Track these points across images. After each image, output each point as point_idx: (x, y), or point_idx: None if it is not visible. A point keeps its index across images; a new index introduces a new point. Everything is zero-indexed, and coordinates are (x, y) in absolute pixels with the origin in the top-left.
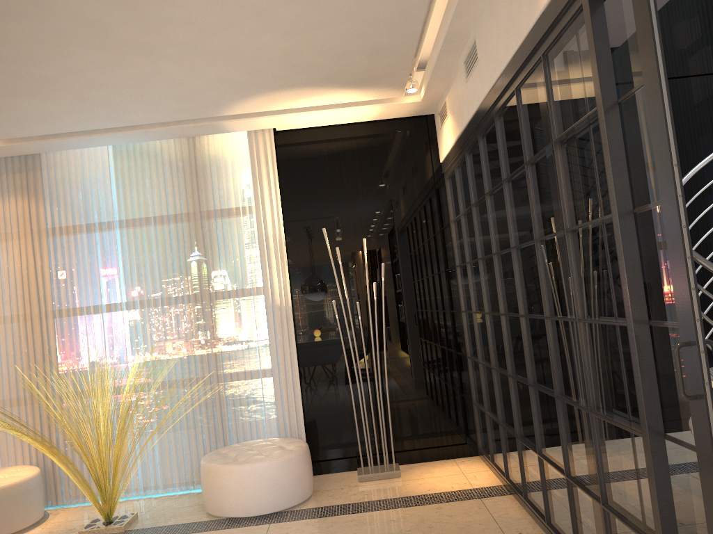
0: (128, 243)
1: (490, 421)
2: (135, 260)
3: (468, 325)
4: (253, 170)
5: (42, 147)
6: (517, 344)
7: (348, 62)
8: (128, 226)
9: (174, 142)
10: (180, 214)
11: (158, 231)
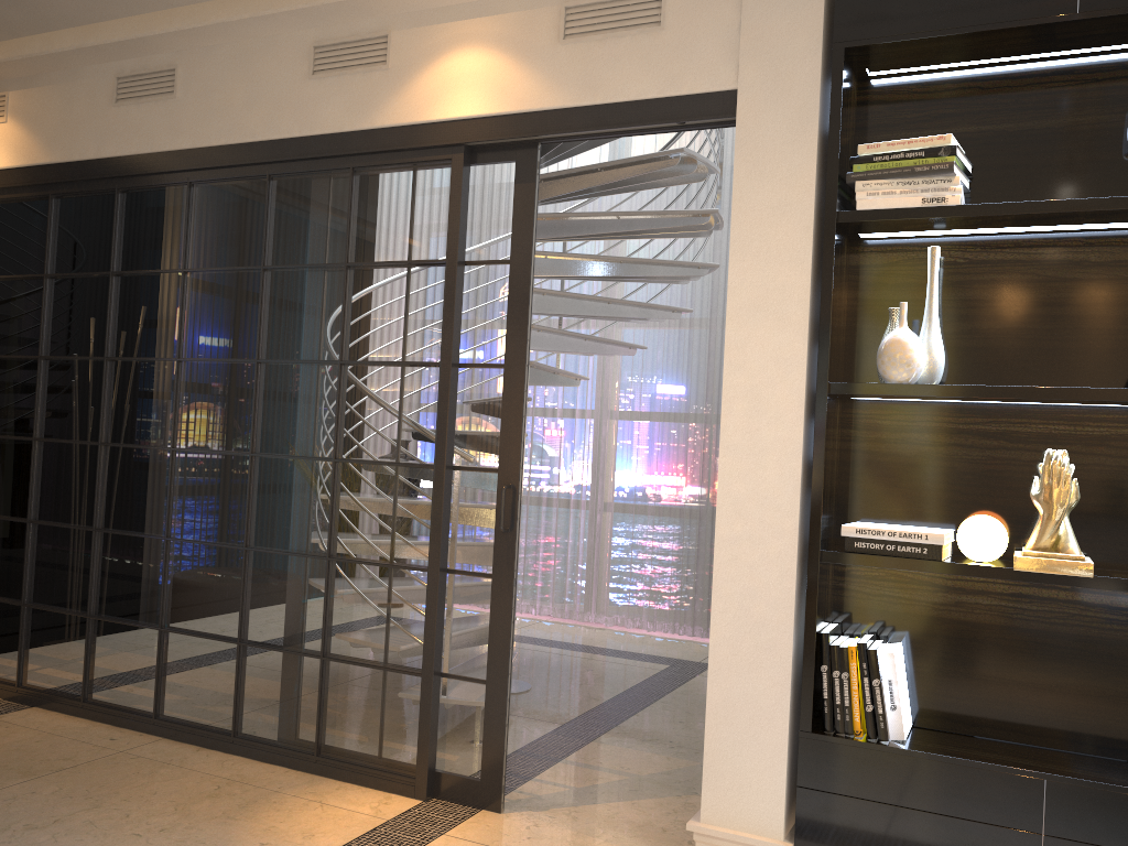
0: None
1: None
2: None
3: None
4: None
5: None
6: (143, 486)
7: None
8: None
9: None
10: None
11: None
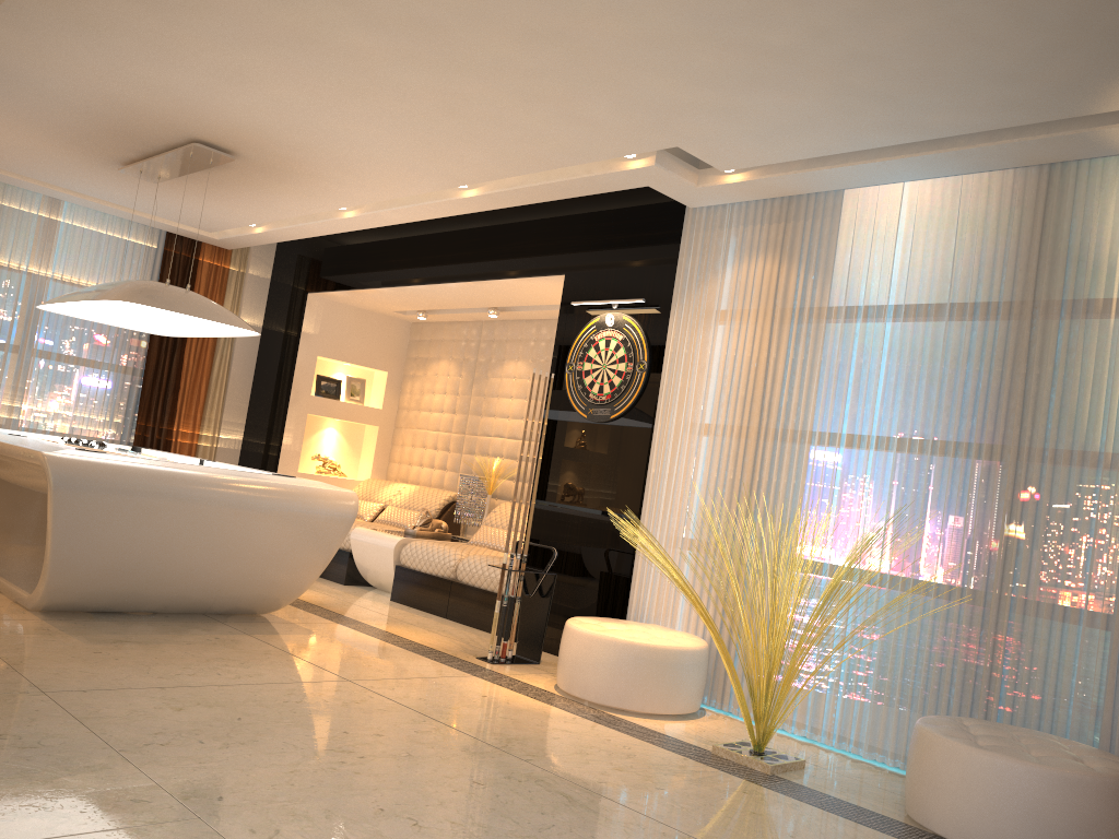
0: (900, 340)
1: None
2: (905, 368)
3: None
4: None
5: (807, 182)
6: None
7: None
8: (907, 312)
9: (1013, 175)
10: (996, 299)
11: (953, 325)
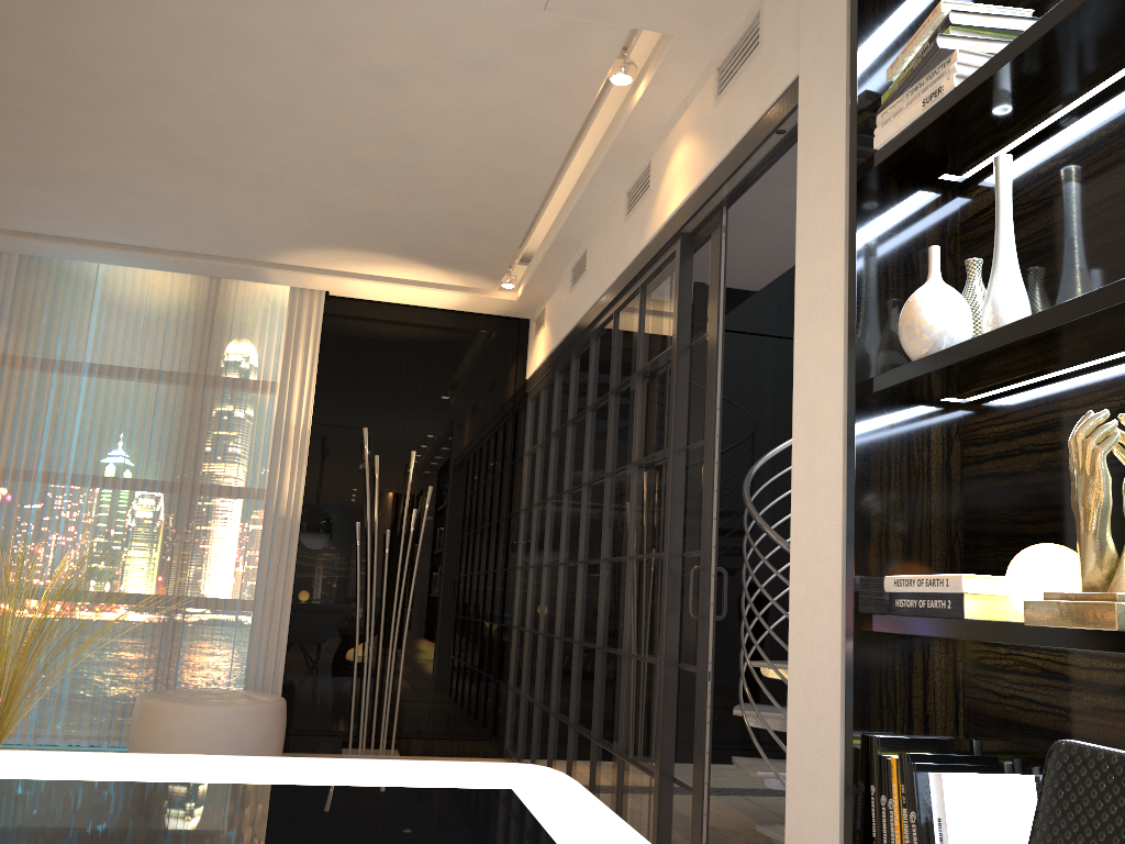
0: (96, 395)
1: (525, 704)
2: (100, 419)
3: (522, 584)
4: (288, 337)
5: (11, 245)
6: (571, 597)
7: (441, 238)
8: (101, 373)
9: (191, 279)
10: (178, 372)
11: (141, 387)
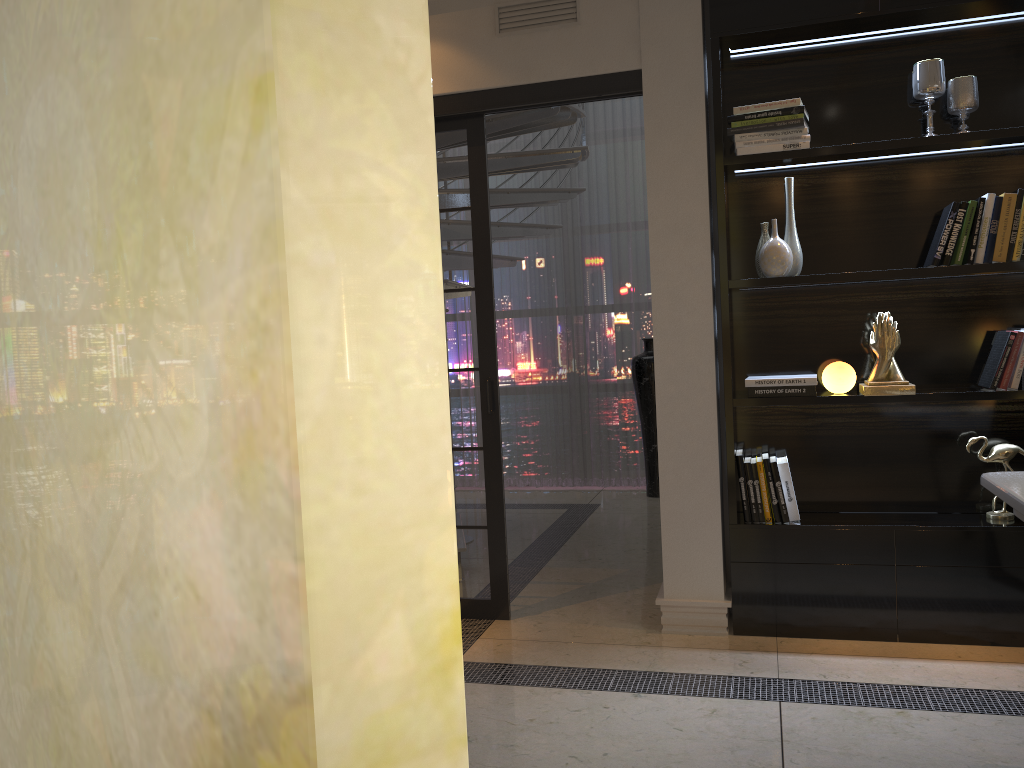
0: None
1: None
2: None
3: None
4: None
5: None
6: None
7: None
8: None
9: None
10: None
11: None
